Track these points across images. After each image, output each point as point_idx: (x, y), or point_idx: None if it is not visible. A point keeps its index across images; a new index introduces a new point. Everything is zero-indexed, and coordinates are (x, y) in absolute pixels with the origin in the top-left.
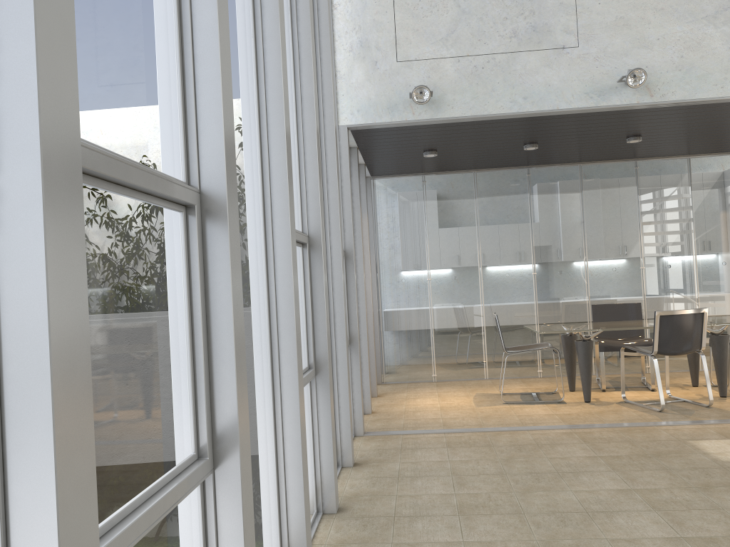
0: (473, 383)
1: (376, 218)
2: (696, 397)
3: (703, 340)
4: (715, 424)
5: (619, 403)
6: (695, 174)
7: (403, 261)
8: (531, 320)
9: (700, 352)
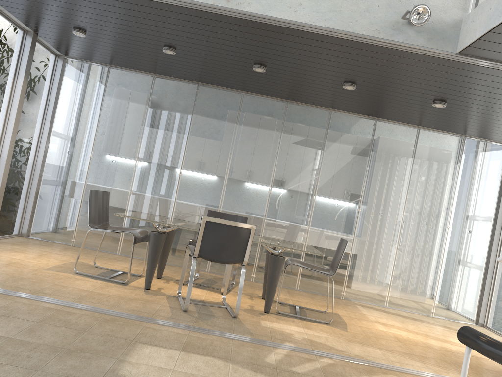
0: (98, 254)
1: (61, 93)
2: (245, 307)
3: (246, 254)
4: (203, 334)
5: (169, 296)
6: (332, 126)
7: (73, 136)
8: (167, 213)
9: (243, 265)
